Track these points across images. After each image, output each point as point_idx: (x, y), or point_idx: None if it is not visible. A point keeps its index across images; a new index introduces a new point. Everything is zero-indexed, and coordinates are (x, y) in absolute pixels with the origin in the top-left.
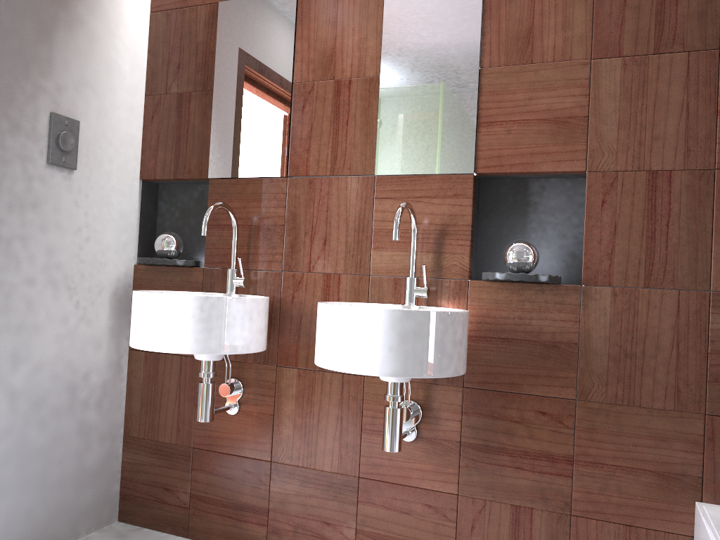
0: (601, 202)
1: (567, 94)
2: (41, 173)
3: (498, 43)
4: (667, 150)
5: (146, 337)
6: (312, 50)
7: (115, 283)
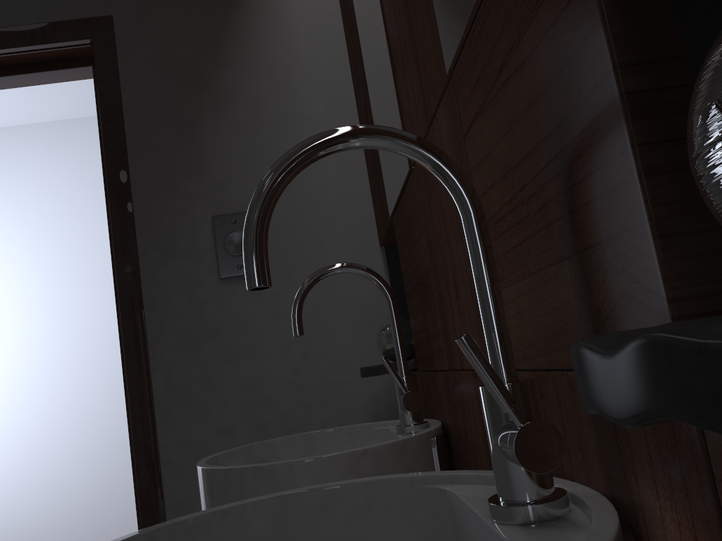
0: None
1: None
2: (215, 293)
3: None
4: None
5: None
6: None
7: (370, 406)
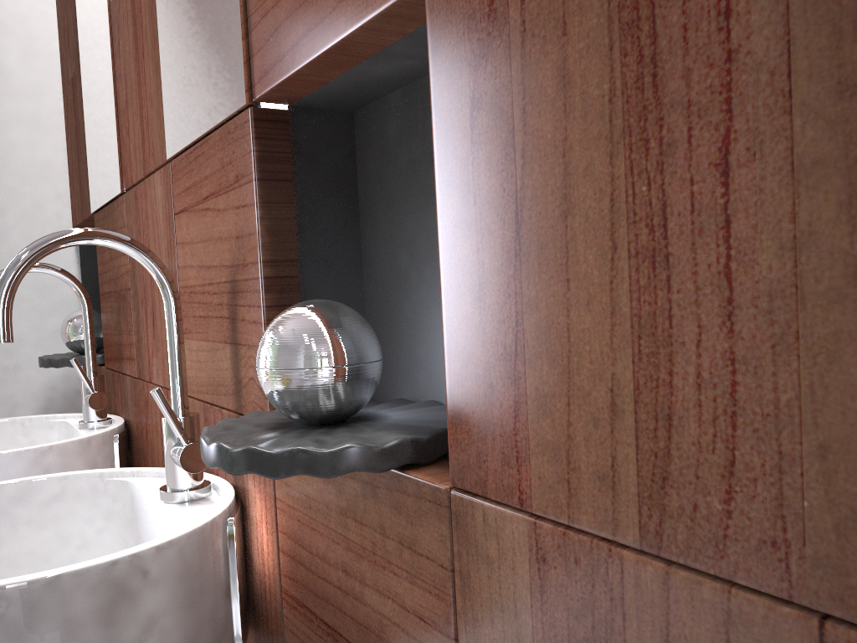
0: (469, 106)
1: None
2: None
3: None
4: None
5: None
6: None
7: (44, 394)
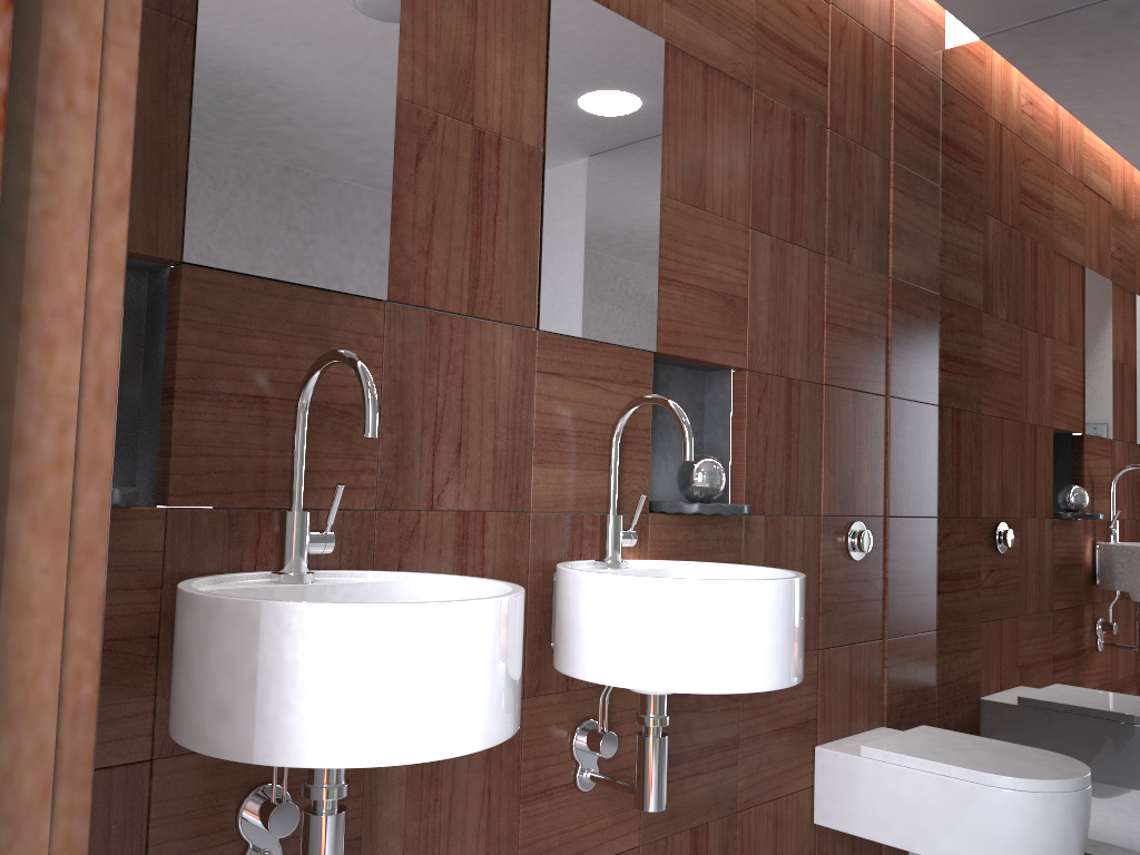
0: (757, 410)
1: (732, 265)
2: None
3: (675, 166)
4: (797, 357)
5: (430, 726)
6: (434, 45)
7: None
